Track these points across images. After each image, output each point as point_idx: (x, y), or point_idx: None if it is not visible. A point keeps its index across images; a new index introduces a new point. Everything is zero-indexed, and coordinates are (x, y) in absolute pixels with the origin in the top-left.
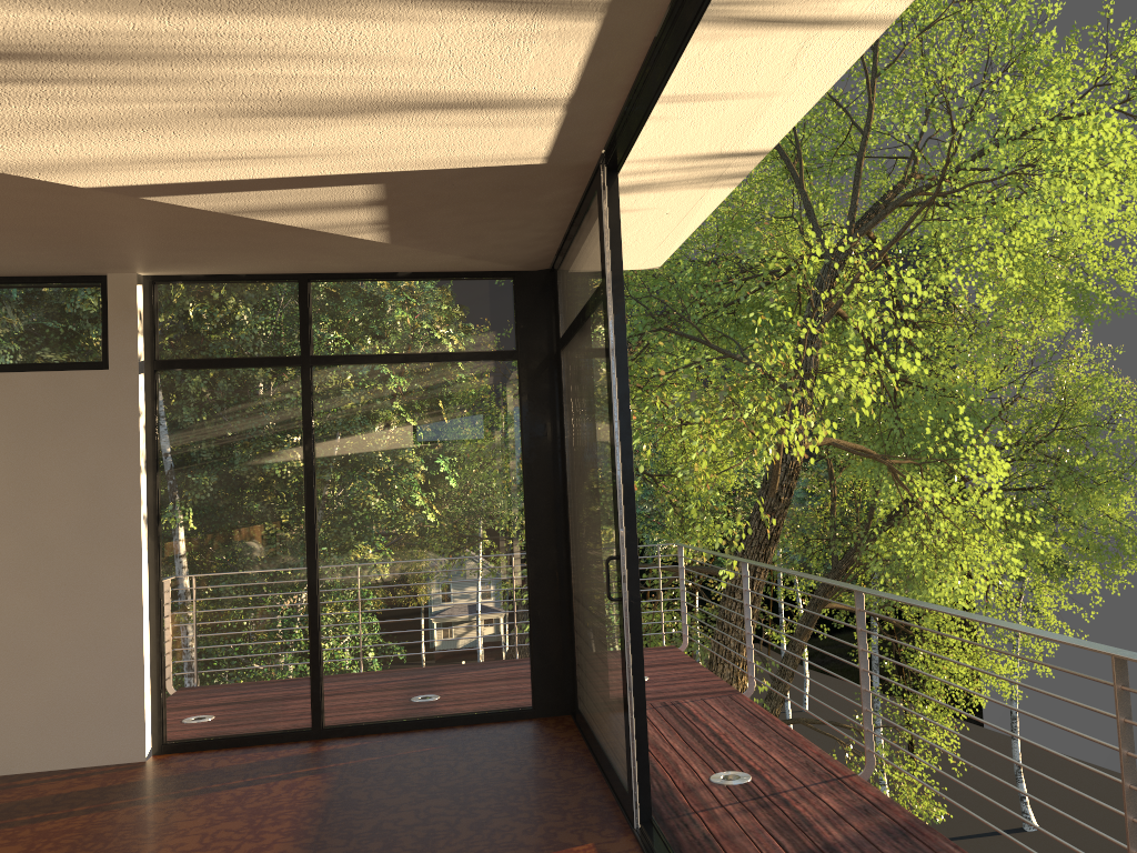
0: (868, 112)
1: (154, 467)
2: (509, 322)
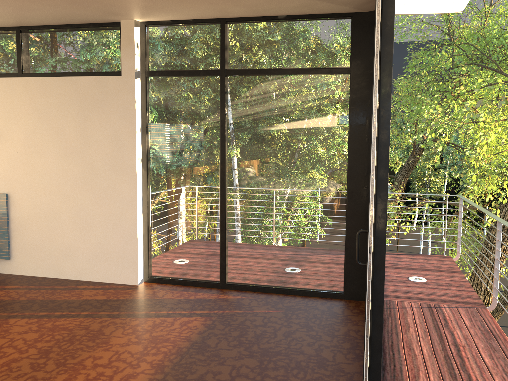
0: None
1: (145, 131)
2: (346, 48)
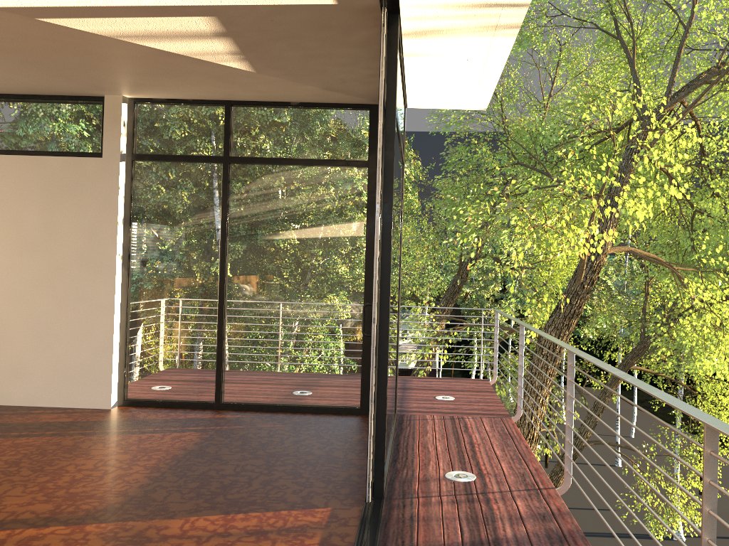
0: (691, 12)
1: (128, 223)
2: (364, 140)
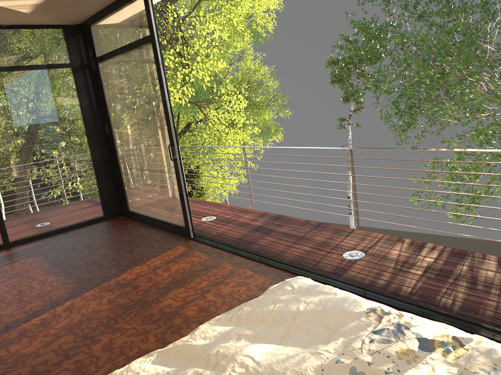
0: None
1: None
2: (64, 50)
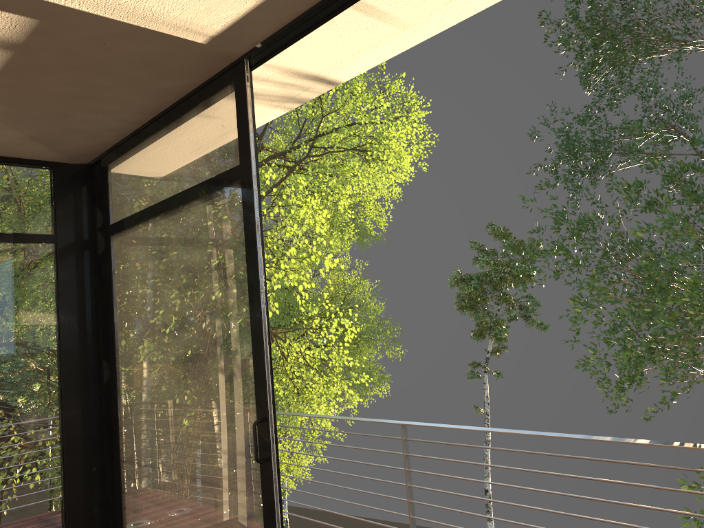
0: None
1: None
2: (47, 208)
